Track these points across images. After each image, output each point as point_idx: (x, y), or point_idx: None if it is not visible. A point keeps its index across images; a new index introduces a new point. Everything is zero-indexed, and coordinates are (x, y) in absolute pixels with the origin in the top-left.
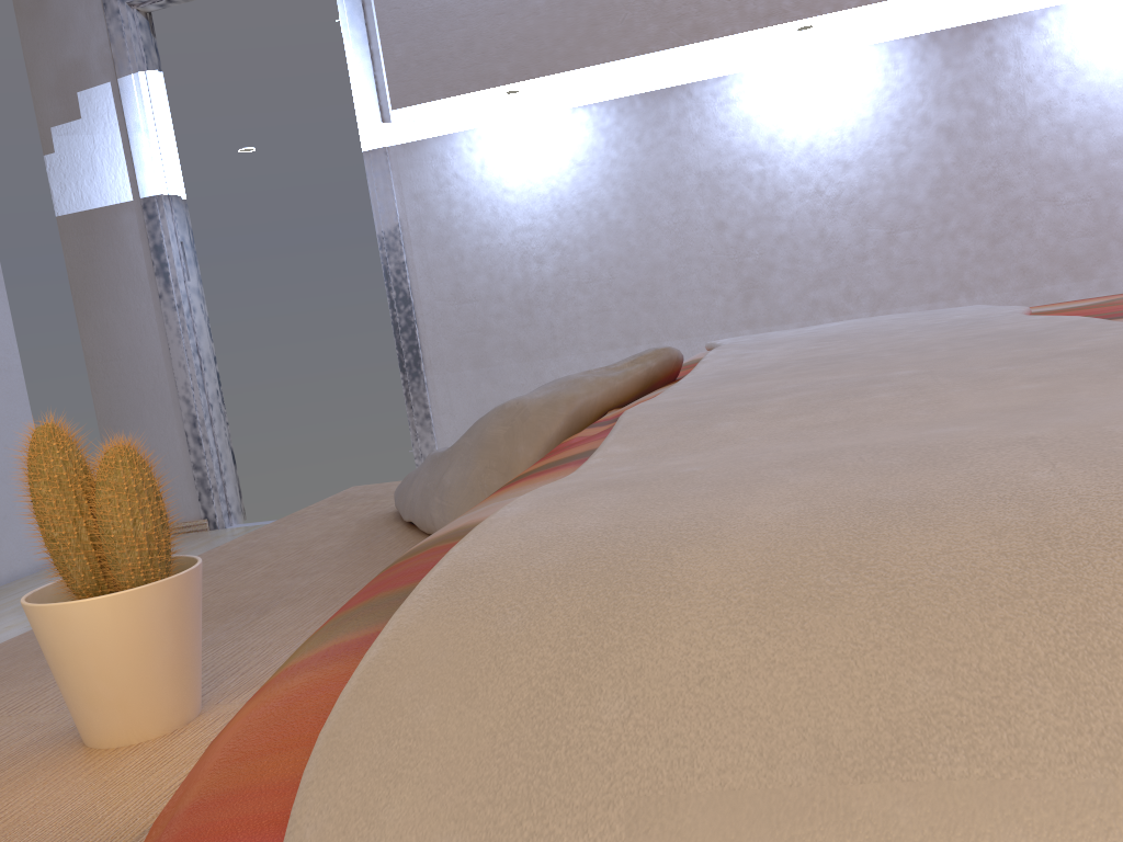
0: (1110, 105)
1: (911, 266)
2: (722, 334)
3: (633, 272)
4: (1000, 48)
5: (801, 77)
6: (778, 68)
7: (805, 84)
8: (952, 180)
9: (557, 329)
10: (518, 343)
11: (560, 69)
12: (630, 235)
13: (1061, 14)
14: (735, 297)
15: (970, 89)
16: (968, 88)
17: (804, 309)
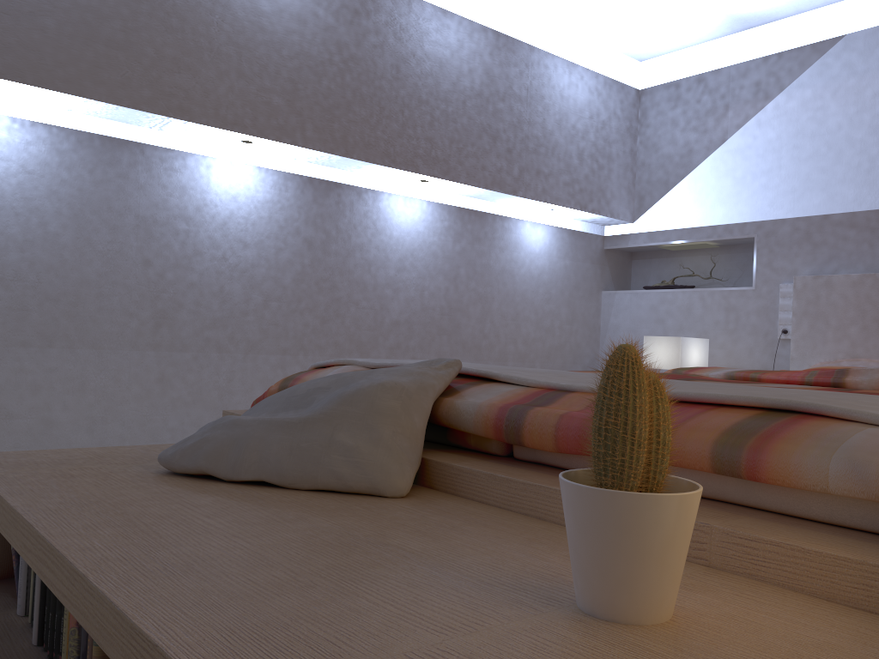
0: (389, 256)
1: (275, 327)
2: (131, 351)
3: (61, 281)
4: (343, 202)
5: (227, 172)
6: (212, 160)
7: (229, 179)
8: (307, 275)
9: None
10: None
11: (57, 88)
12: (65, 248)
13: (374, 195)
14: (148, 323)
15: (324, 221)
16: (324, 220)
17: (199, 343)
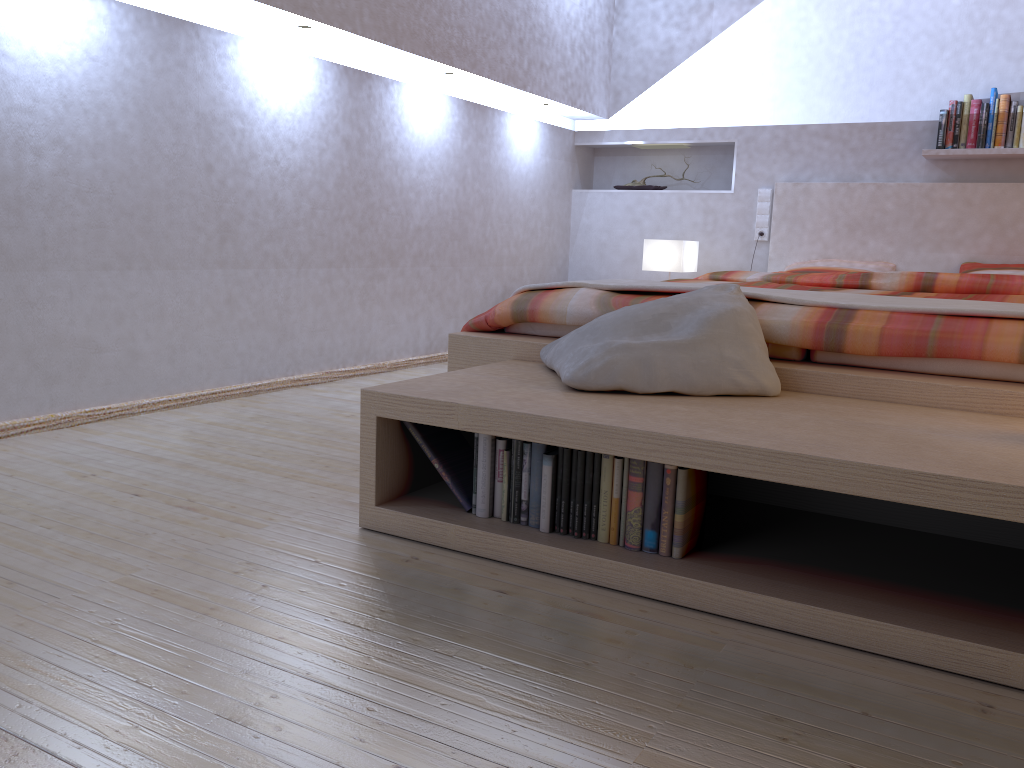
0: (412, 157)
1: (322, 238)
2: (201, 271)
3: (134, 192)
4: (374, 96)
5: (274, 60)
6: (260, 45)
7: (276, 68)
8: (346, 179)
9: (50, 238)
10: (0, 247)
11: None
12: (134, 153)
13: (399, 88)
14: (214, 238)
15: (359, 117)
16: (358, 116)
17: (259, 258)
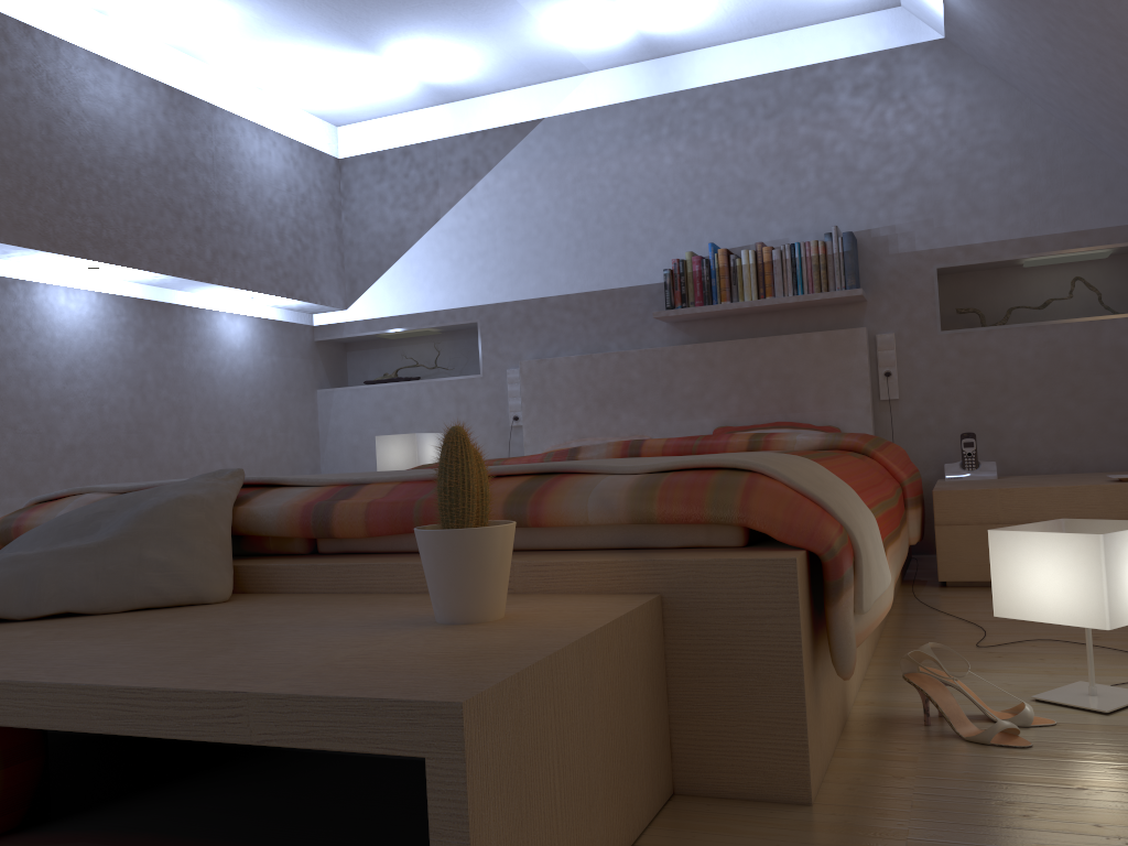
0: (54, 364)
1: None
2: None
3: None
4: None
5: None
6: None
7: None
8: None
9: None
10: None
11: None
12: None
13: (26, 287)
14: None
15: None
16: None
17: None
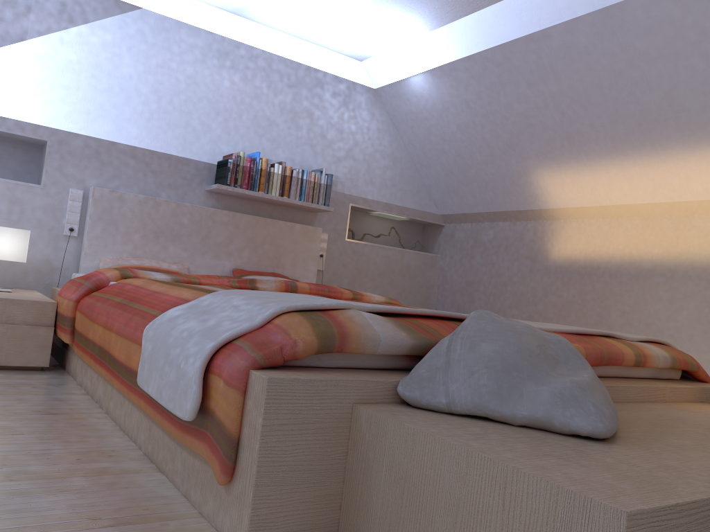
0: None
1: None
2: None
3: None
4: None
5: None
6: None
7: None
8: None
9: None
10: None
11: None
12: None
13: None
14: None
15: None
16: None
17: None
